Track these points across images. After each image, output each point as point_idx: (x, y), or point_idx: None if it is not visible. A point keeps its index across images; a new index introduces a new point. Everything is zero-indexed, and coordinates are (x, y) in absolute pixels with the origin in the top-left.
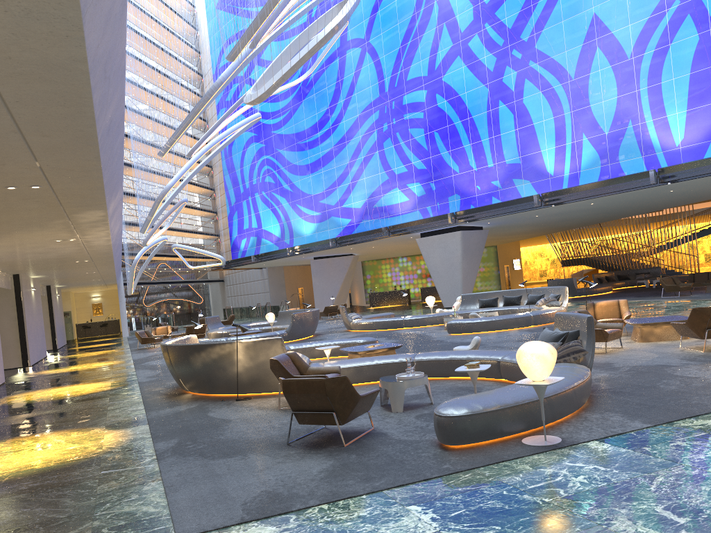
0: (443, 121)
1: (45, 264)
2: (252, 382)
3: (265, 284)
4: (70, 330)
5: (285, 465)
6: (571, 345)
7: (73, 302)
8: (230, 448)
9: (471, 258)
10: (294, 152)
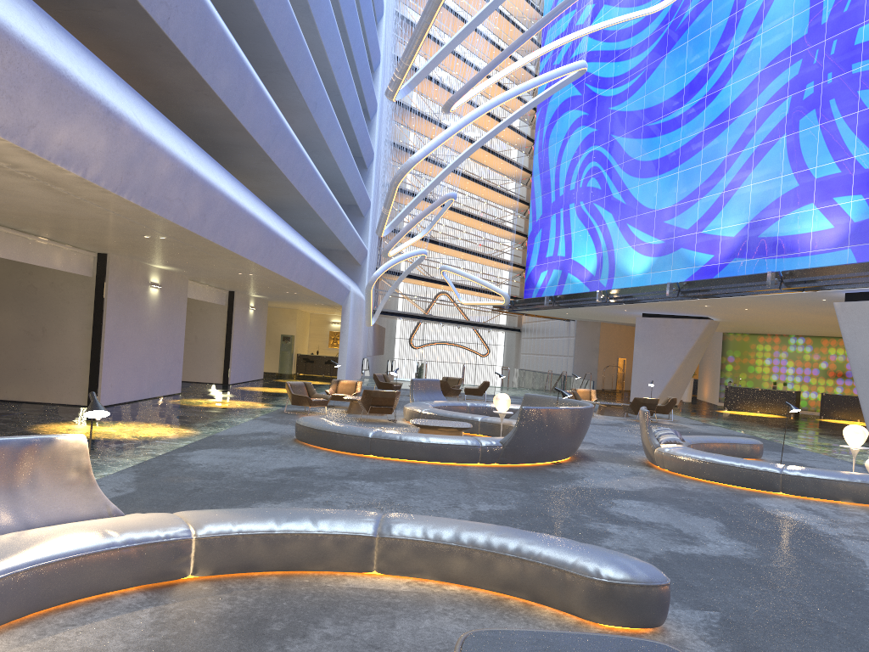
0: None
1: (98, 235)
2: None
3: (570, 344)
4: (288, 361)
5: None
6: None
7: (305, 324)
8: None
9: None
10: (638, 140)
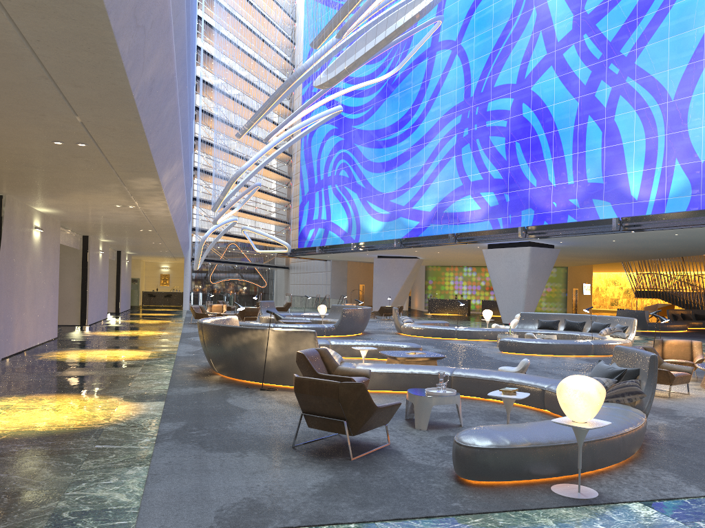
0: (526, 132)
1: (111, 229)
2: (279, 373)
3: (327, 276)
4: (136, 296)
5: (280, 471)
6: (628, 384)
7: (143, 270)
8: (233, 442)
9: (537, 276)
10: (372, 148)
